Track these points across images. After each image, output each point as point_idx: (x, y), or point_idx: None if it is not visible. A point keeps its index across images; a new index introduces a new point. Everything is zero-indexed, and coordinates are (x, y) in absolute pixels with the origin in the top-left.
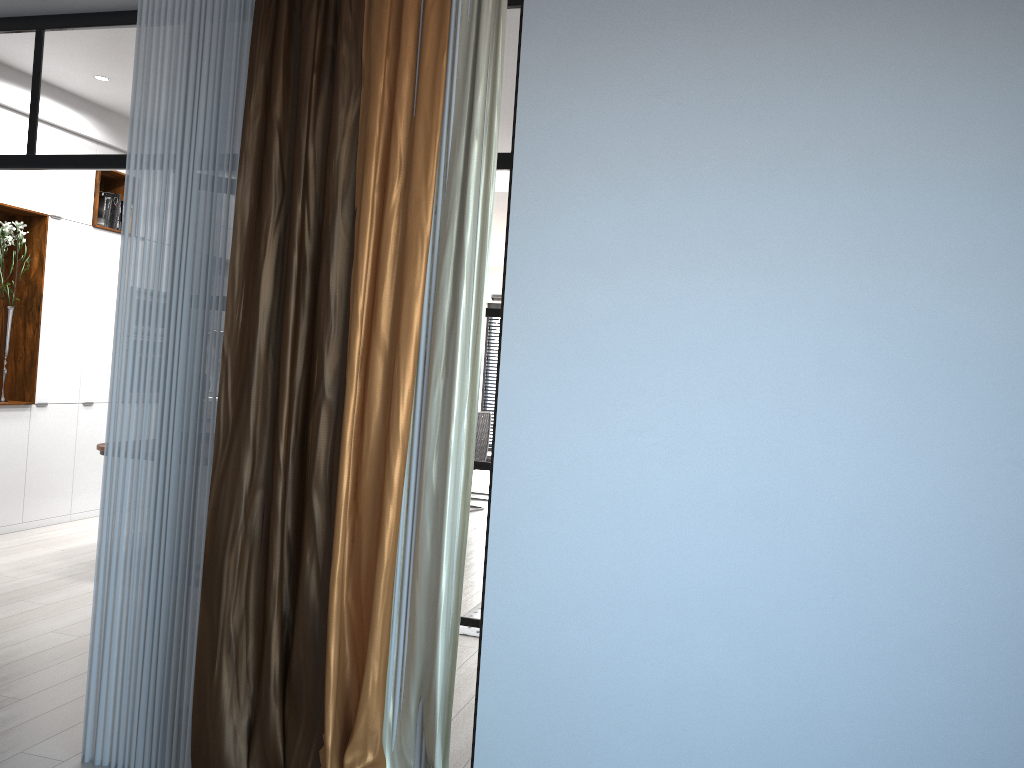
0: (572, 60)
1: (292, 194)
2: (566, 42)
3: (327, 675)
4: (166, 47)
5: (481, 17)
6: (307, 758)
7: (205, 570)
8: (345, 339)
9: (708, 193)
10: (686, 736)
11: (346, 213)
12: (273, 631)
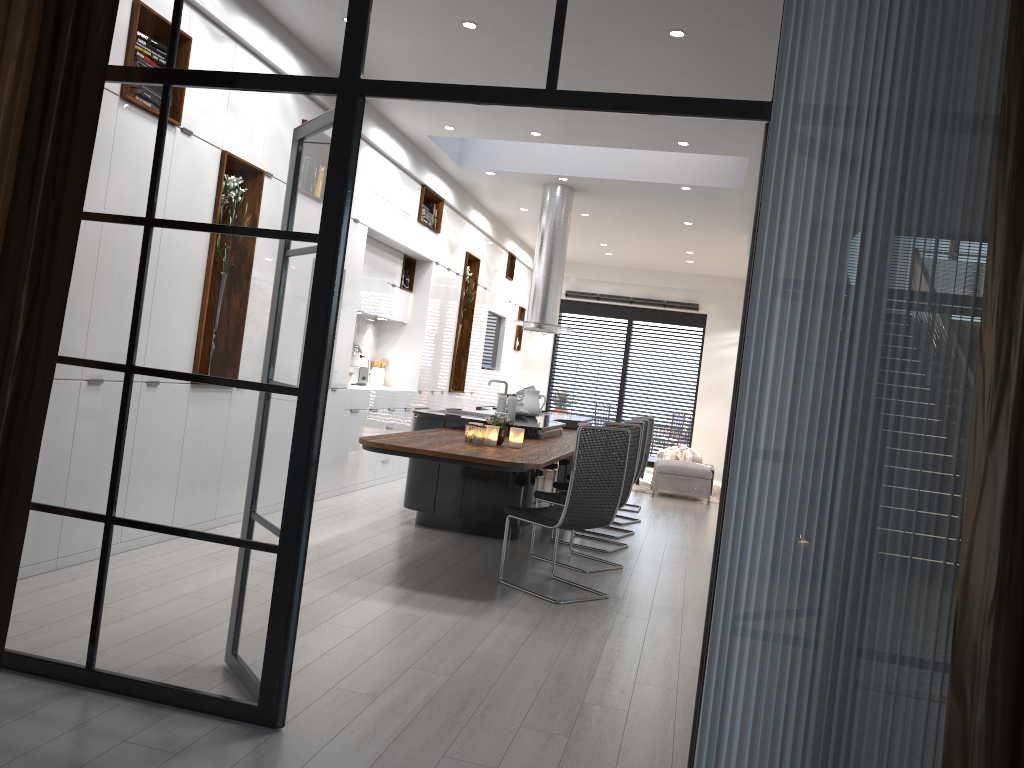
0: None
1: None
2: None
3: None
4: None
5: None
6: None
7: (954, 642)
8: None
9: None
10: None
11: None
12: None
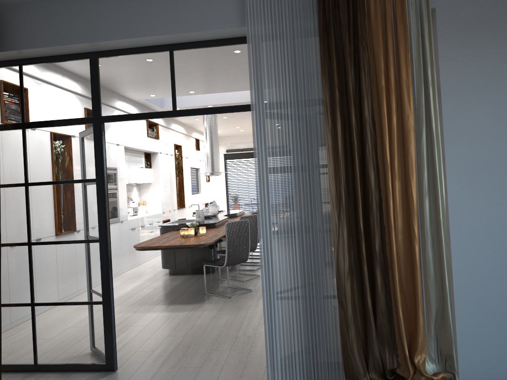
0: (462, 50)
1: (350, 118)
2: (458, 42)
3: (401, 325)
4: (264, 56)
5: (424, 34)
6: (393, 363)
7: (337, 289)
8: (378, 179)
9: None
10: None
11: (372, 124)
12: (371, 310)
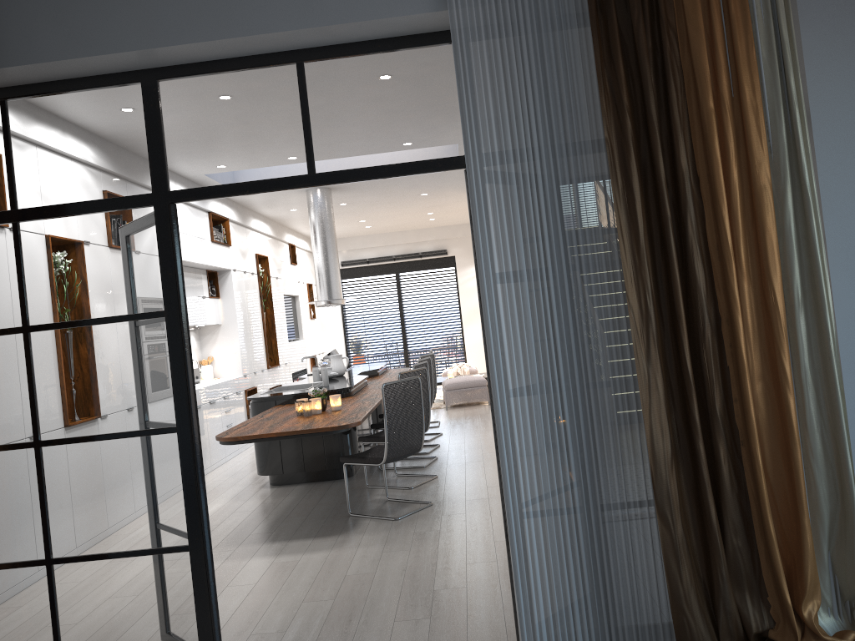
0: (844, 40)
1: (657, 170)
2: (837, 27)
3: (774, 549)
4: (486, 63)
5: (779, 13)
6: (763, 620)
7: (654, 489)
8: (712, 281)
9: None
10: None
11: (694, 180)
12: (716, 525)
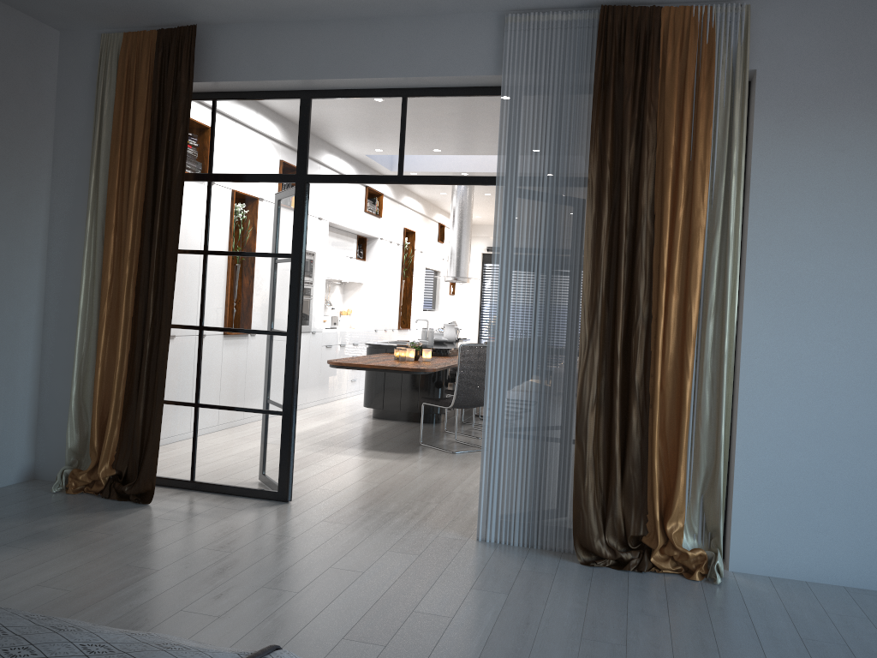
0: (786, 129)
1: (621, 206)
2: (782, 118)
3: (654, 480)
4: (521, 115)
5: (734, 104)
6: (639, 528)
7: (577, 423)
8: (650, 290)
9: (872, 206)
10: (862, 509)
11: (650, 217)
12: (617, 457)
